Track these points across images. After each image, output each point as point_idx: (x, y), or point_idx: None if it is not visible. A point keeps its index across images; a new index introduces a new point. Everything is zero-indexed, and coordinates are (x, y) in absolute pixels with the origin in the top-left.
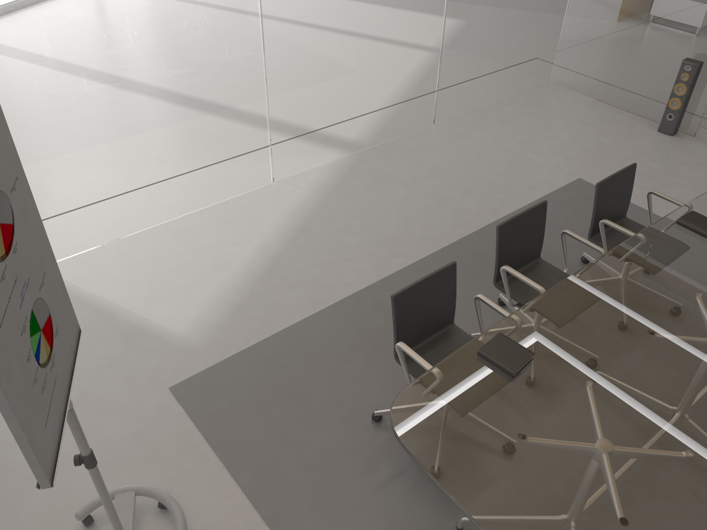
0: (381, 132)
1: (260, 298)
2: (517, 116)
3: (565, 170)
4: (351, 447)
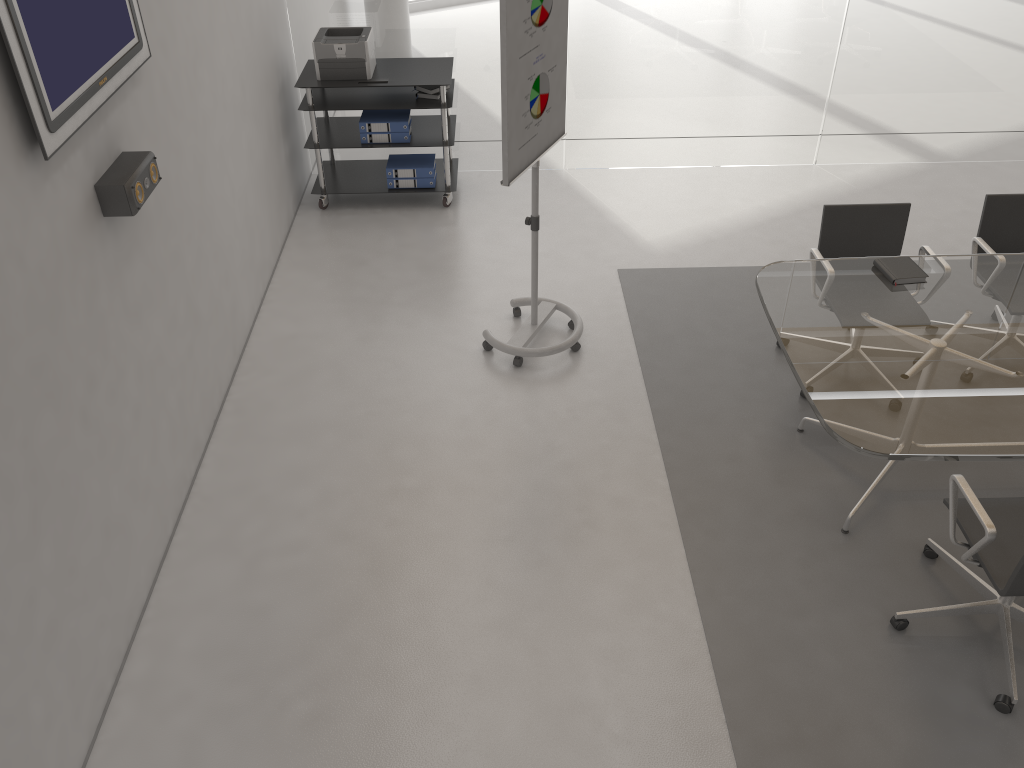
0: (976, 147)
1: (735, 241)
2: None
3: None
4: (743, 354)
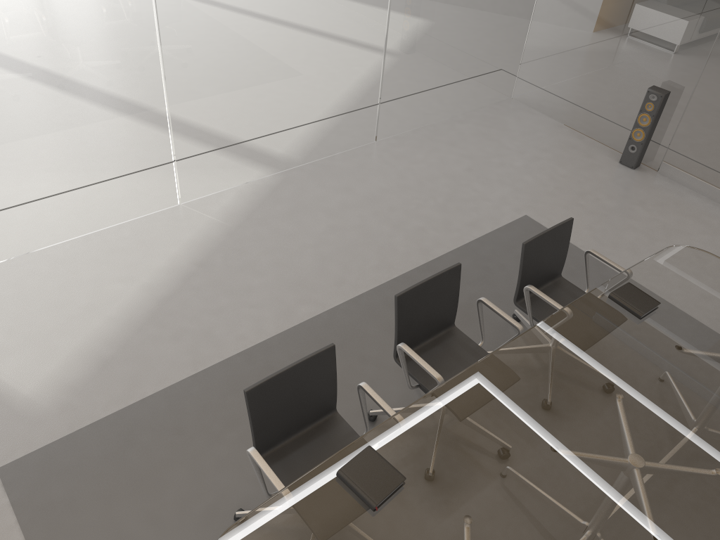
0: (312, 150)
1: (134, 352)
2: (469, 137)
3: (512, 204)
4: None
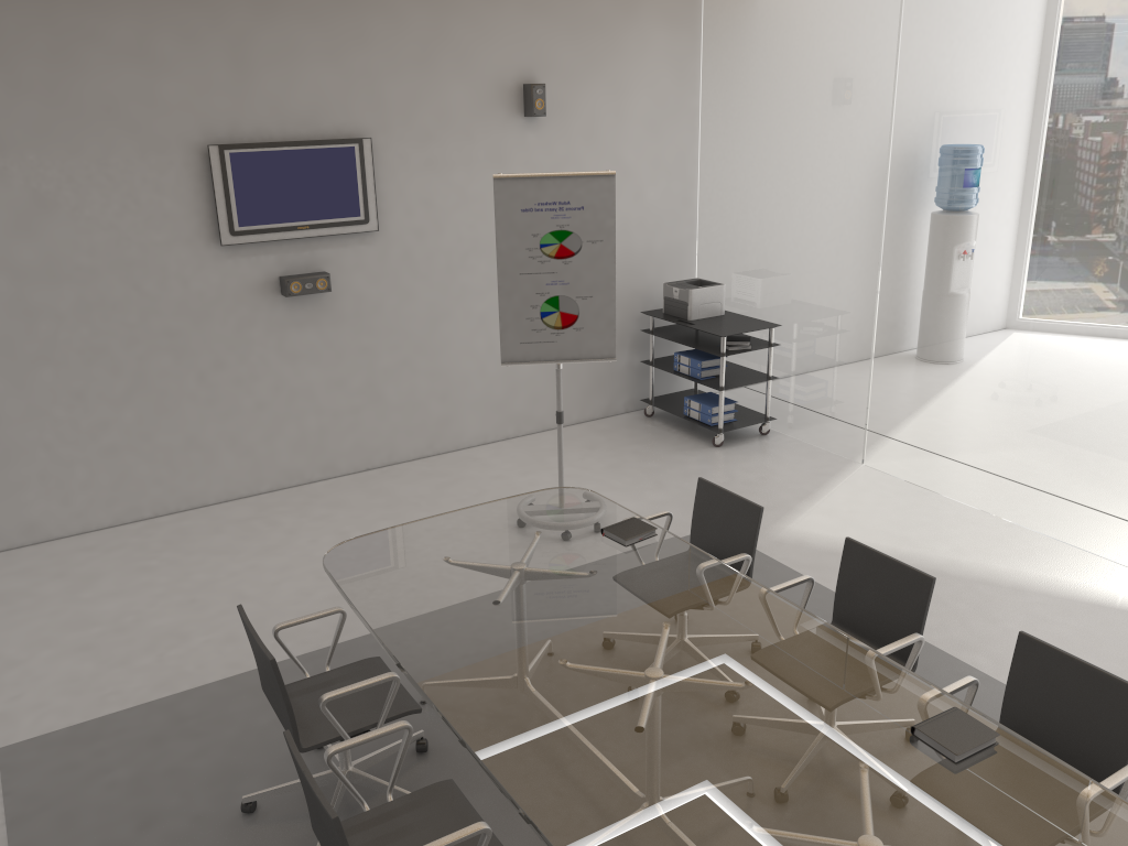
0: None
1: None
2: None
3: None
4: None
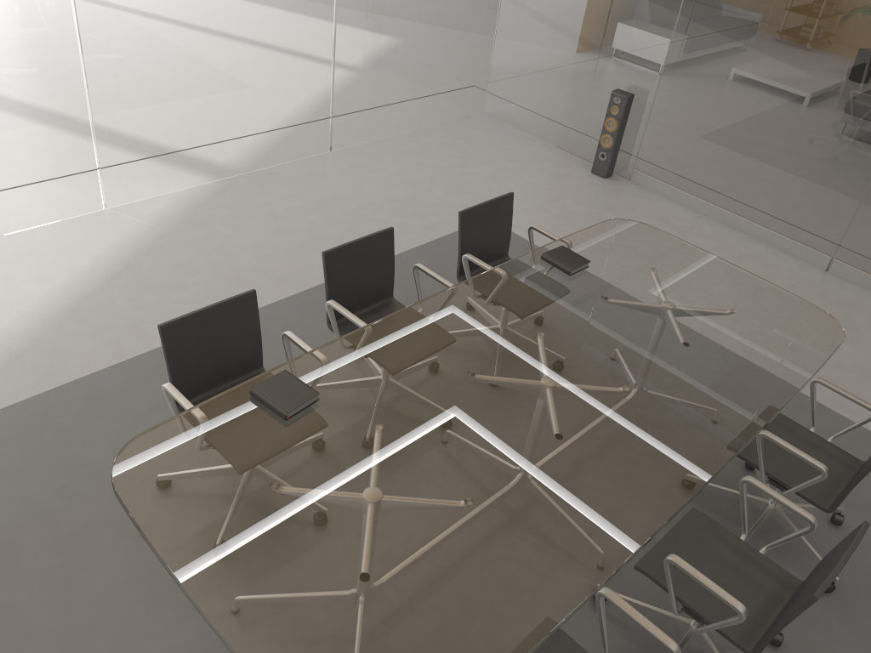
0: (258, 156)
1: (49, 345)
2: (434, 148)
3: None
4: (122, 521)
